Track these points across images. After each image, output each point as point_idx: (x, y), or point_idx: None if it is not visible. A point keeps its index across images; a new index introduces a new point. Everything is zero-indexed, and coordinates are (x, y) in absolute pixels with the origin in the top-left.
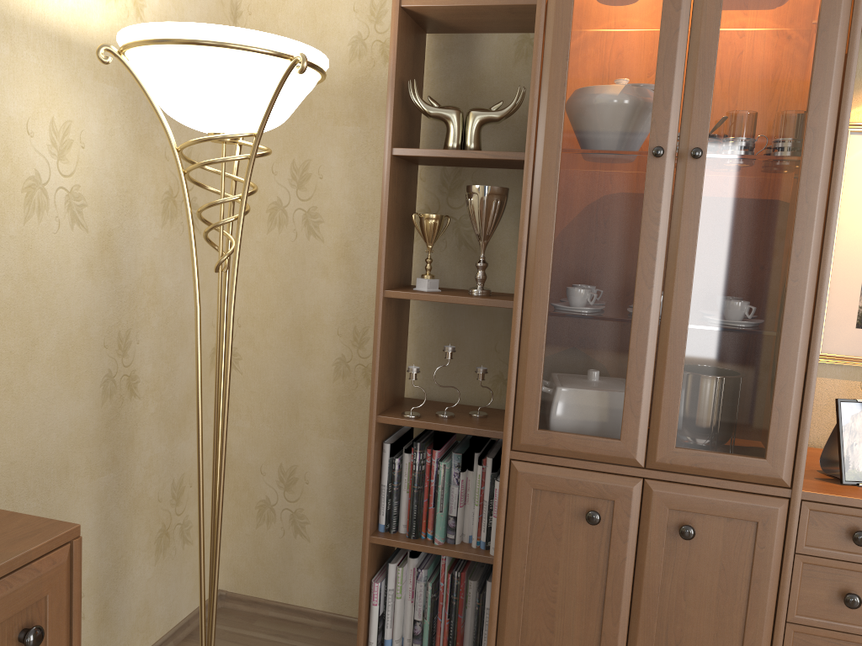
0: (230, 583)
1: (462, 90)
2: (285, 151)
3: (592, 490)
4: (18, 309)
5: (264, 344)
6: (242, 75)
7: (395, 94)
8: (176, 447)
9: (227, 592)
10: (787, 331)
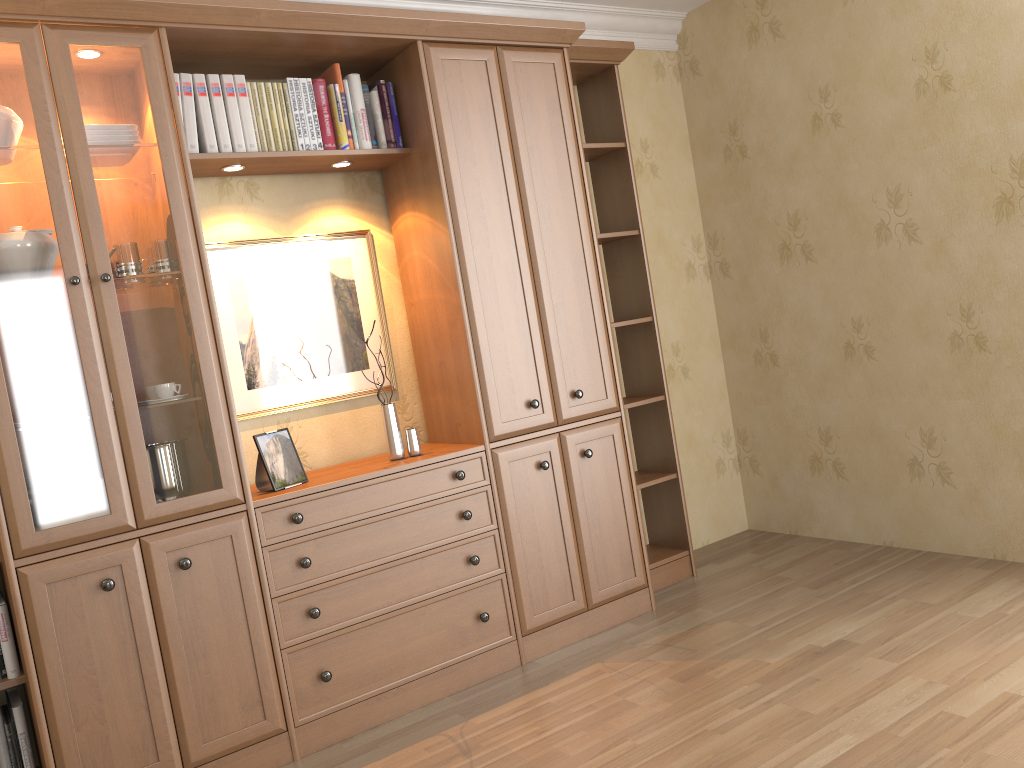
0: None
1: None
2: None
3: (100, 564)
4: None
5: None
6: None
7: None
8: None
9: None
10: (209, 393)
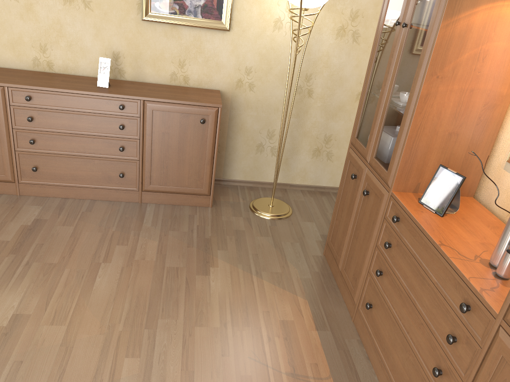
0: None
1: None
2: None
3: (357, 166)
4: (266, 57)
5: None
6: None
7: None
8: (329, 123)
9: None
10: (404, 116)
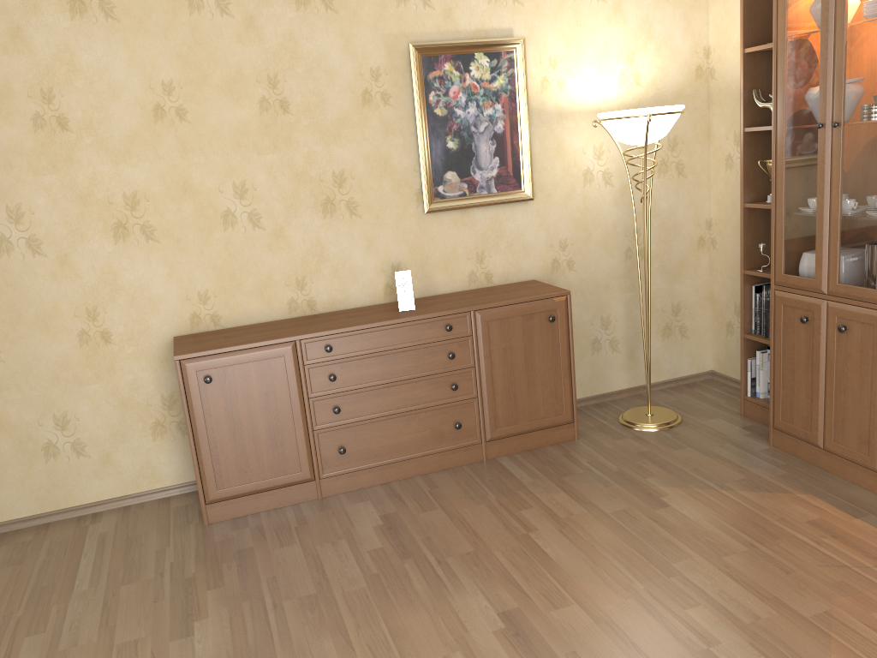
0: (716, 367)
1: None
2: (731, 126)
3: (804, 306)
4: (582, 221)
5: (726, 234)
6: (631, 126)
7: (743, 99)
8: (673, 286)
9: (715, 371)
10: None
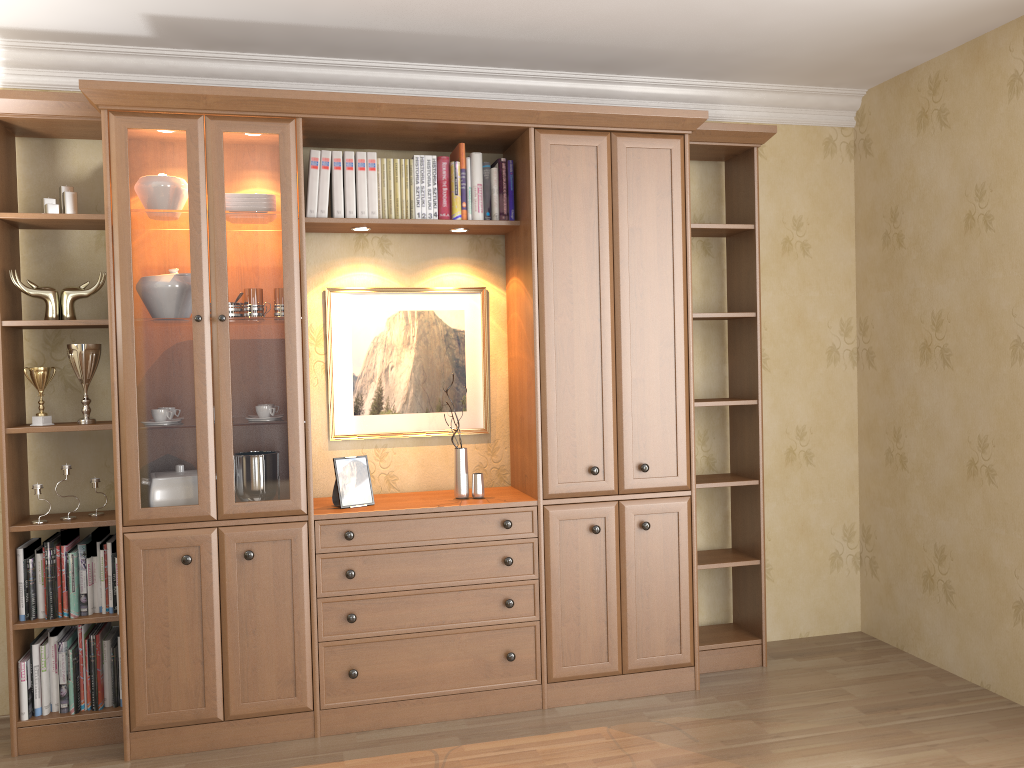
0: None
1: (55, 270)
2: None
3: (184, 542)
4: None
5: None
6: None
7: None
8: None
9: None
10: (291, 420)
